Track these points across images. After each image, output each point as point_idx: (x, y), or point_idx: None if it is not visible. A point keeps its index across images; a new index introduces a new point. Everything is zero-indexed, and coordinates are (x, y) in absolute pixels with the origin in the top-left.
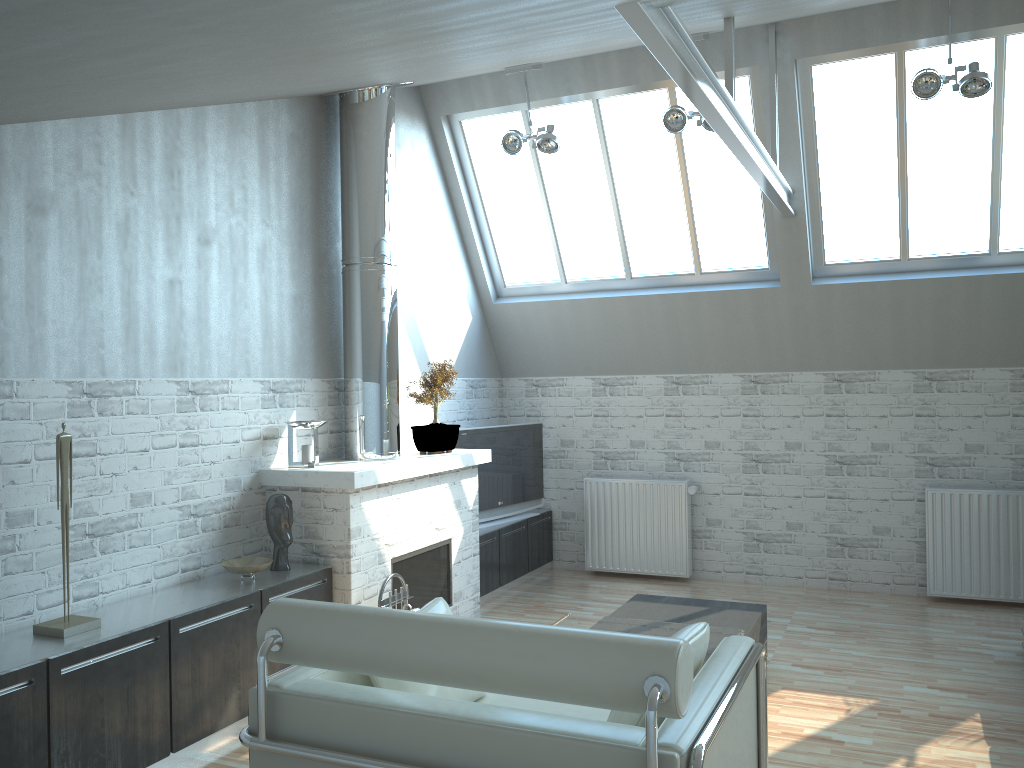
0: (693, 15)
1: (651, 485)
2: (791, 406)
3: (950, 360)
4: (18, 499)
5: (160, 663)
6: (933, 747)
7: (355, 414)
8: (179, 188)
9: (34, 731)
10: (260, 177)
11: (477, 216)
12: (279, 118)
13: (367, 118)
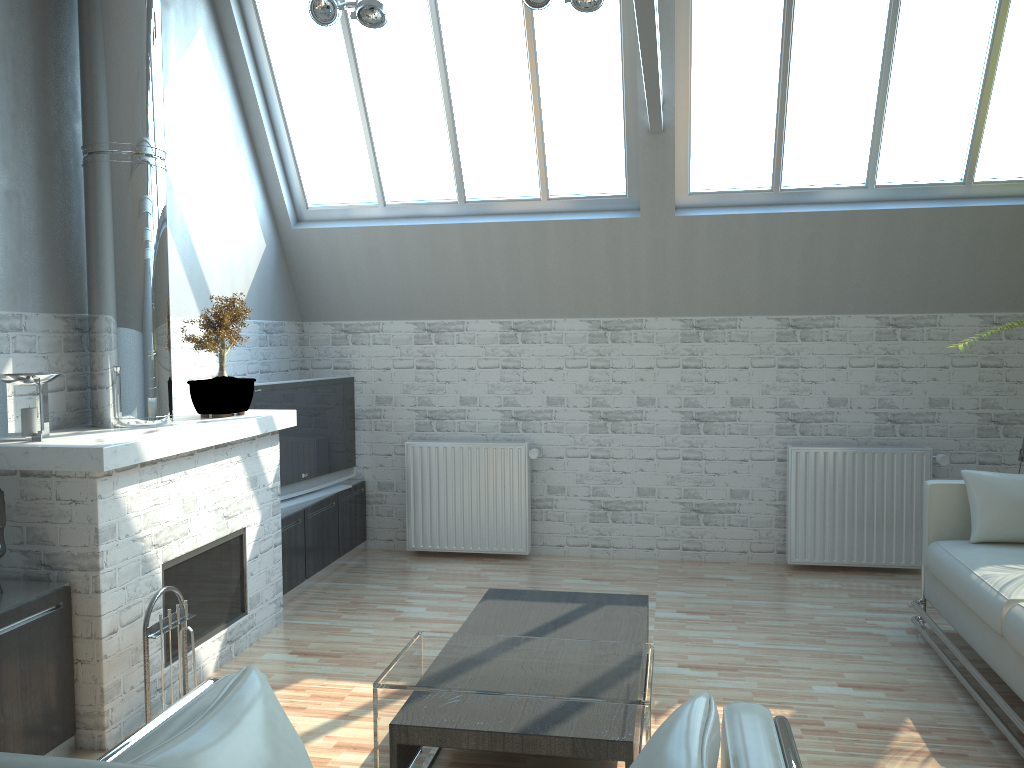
0: None
1: (486, 449)
2: (645, 356)
3: (816, 306)
4: None
5: None
6: None
7: (106, 364)
8: None
9: None
10: None
11: (272, 115)
12: None
13: None
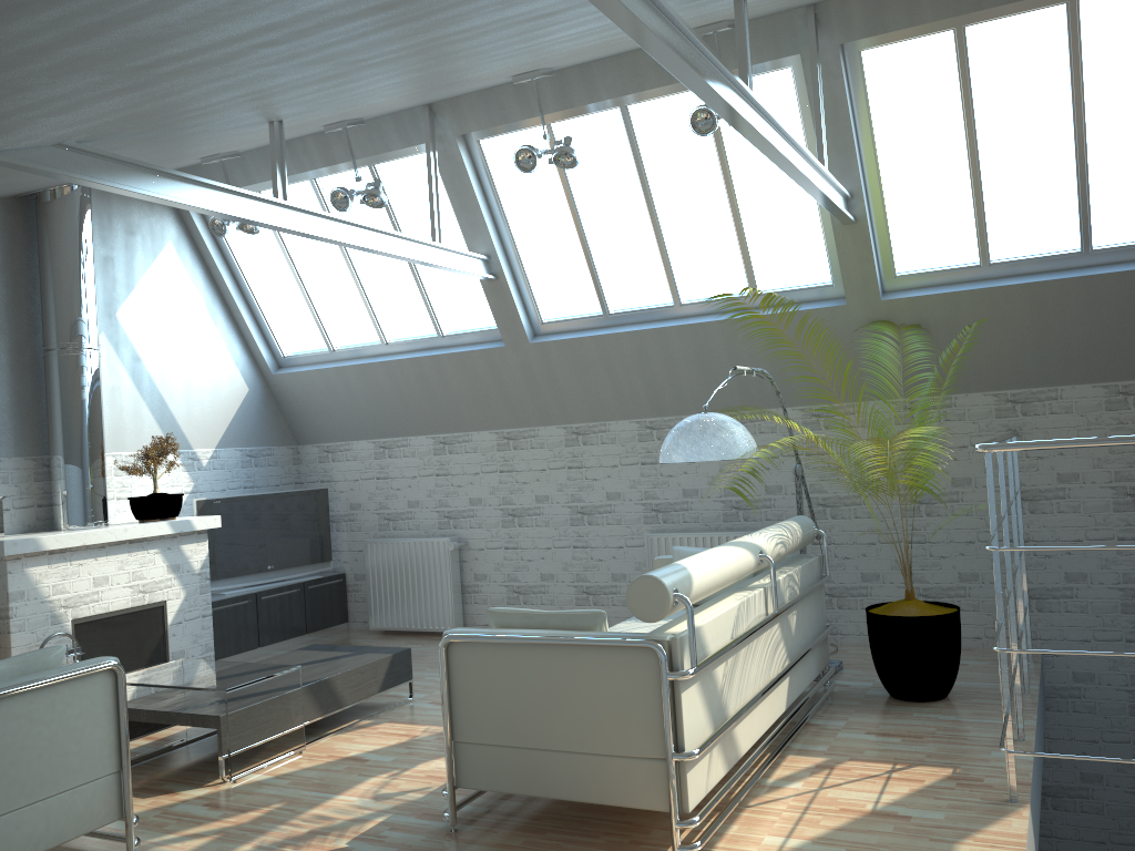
0: (180, 132)
1: (420, 543)
2: (539, 460)
3: (665, 409)
4: None
5: None
6: (438, 761)
7: (55, 488)
8: None
9: None
10: None
11: (243, 291)
12: None
13: (55, 215)
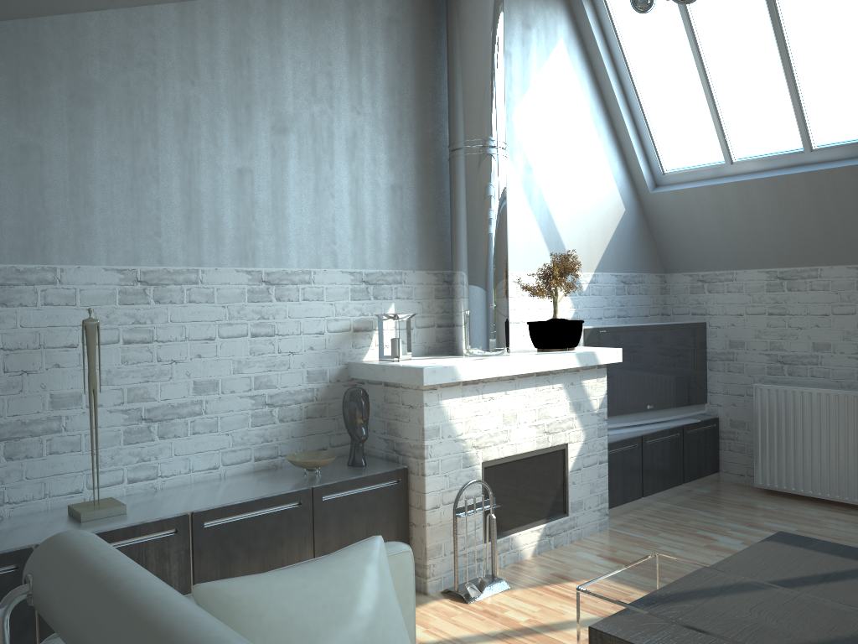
0: None
1: (836, 396)
2: None
3: None
4: (64, 382)
5: (179, 556)
6: None
7: (458, 307)
8: (249, 76)
9: (19, 617)
10: (349, 63)
11: (628, 98)
12: (372, 1)
13: None
